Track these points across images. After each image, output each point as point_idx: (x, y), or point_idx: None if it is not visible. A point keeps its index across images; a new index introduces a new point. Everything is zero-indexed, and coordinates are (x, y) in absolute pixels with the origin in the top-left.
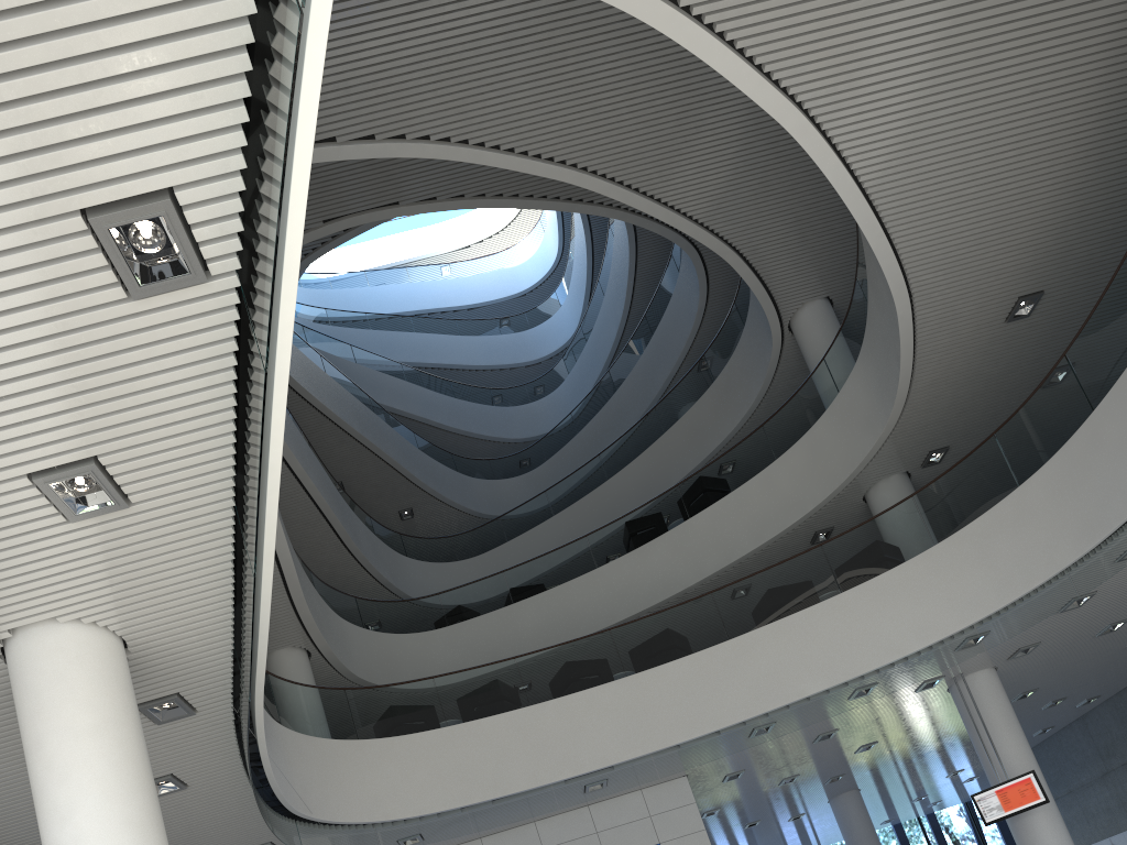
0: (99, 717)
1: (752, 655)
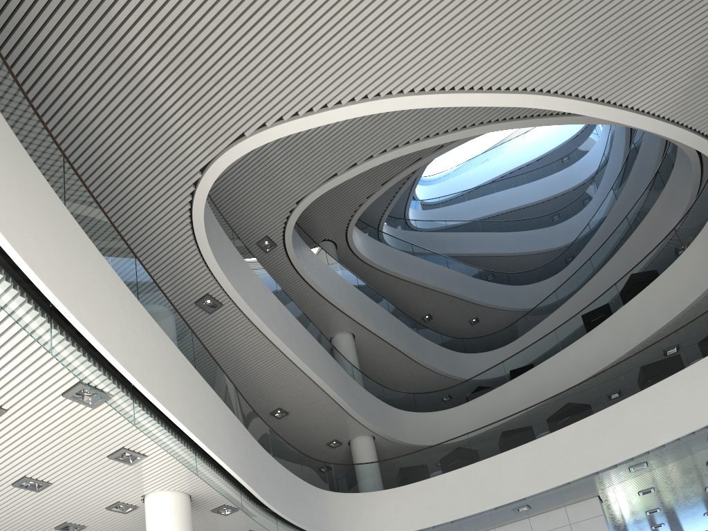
0: (166, 530)
1: (619, 418)
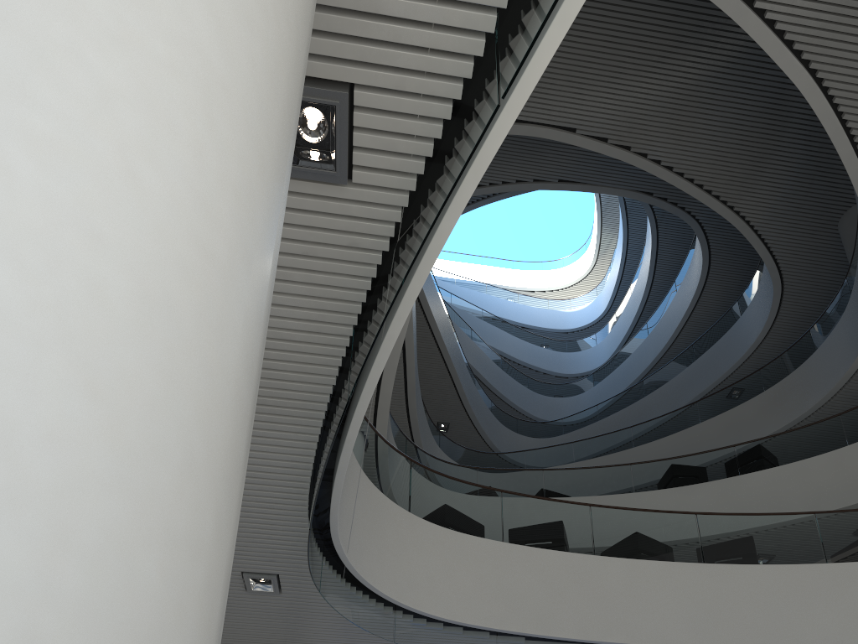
0: None
1: (853, 585)
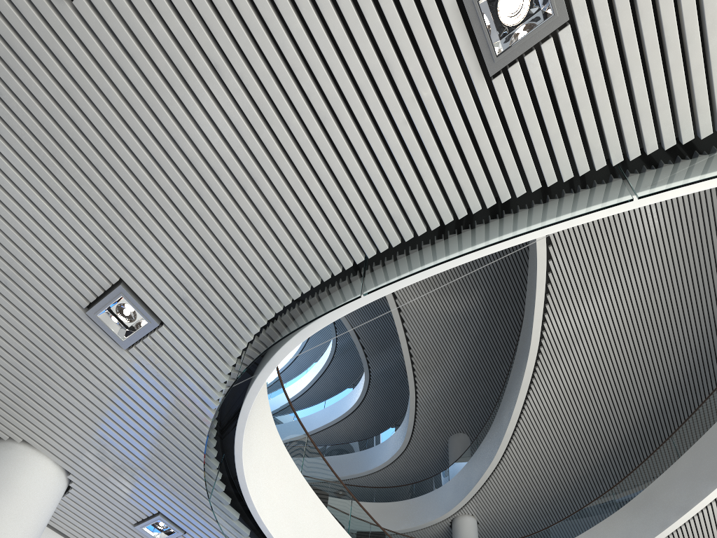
0: None
1: None
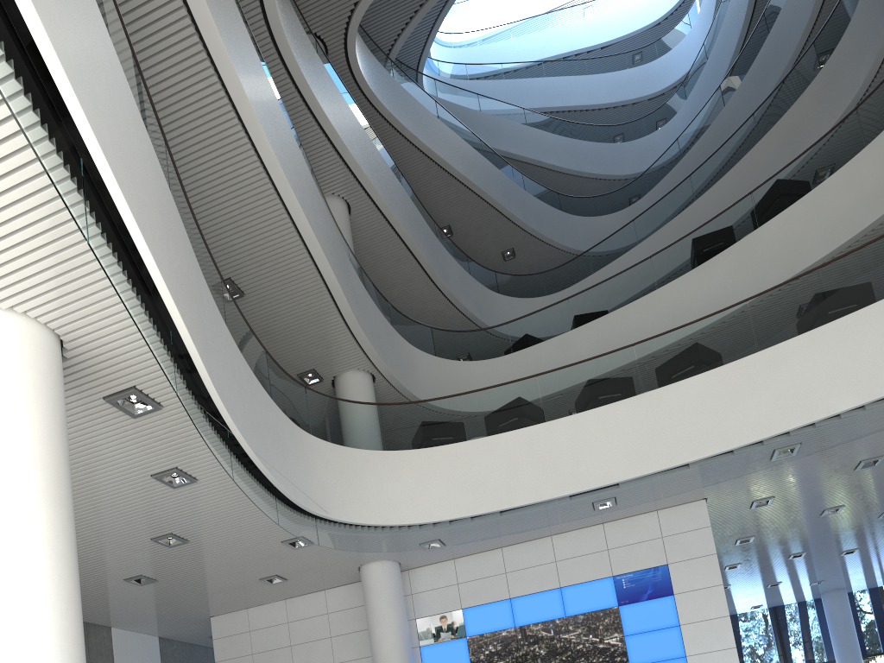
0: (5, 397)
1: (780, 368)
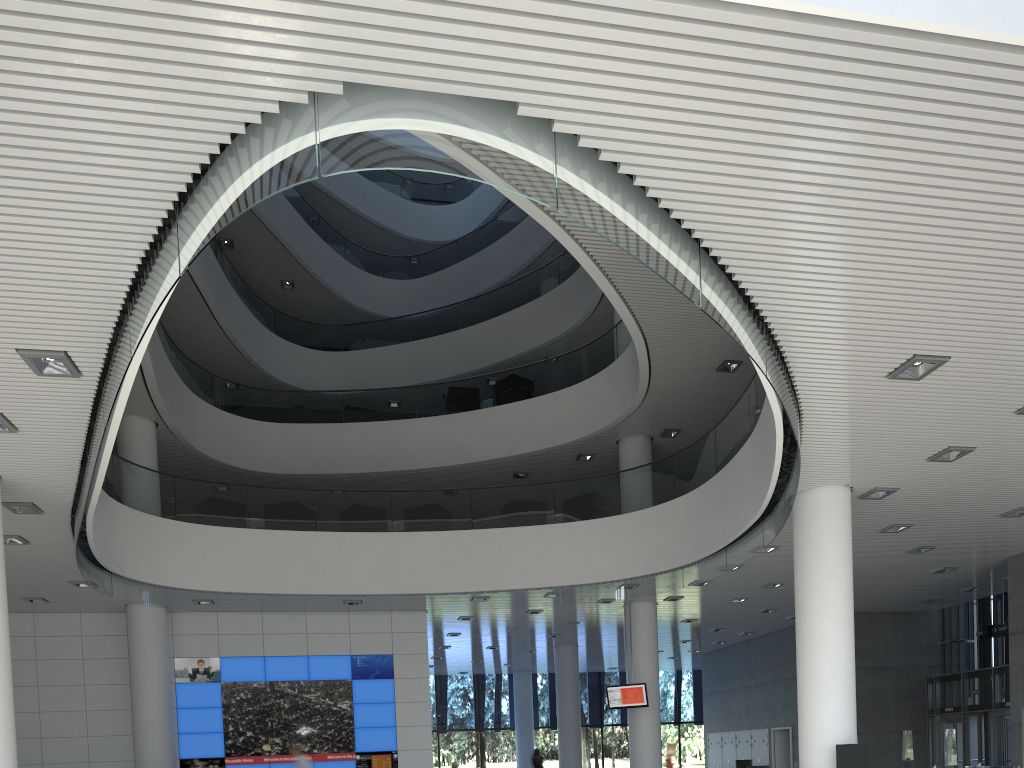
0: None
1: (483, 546)
